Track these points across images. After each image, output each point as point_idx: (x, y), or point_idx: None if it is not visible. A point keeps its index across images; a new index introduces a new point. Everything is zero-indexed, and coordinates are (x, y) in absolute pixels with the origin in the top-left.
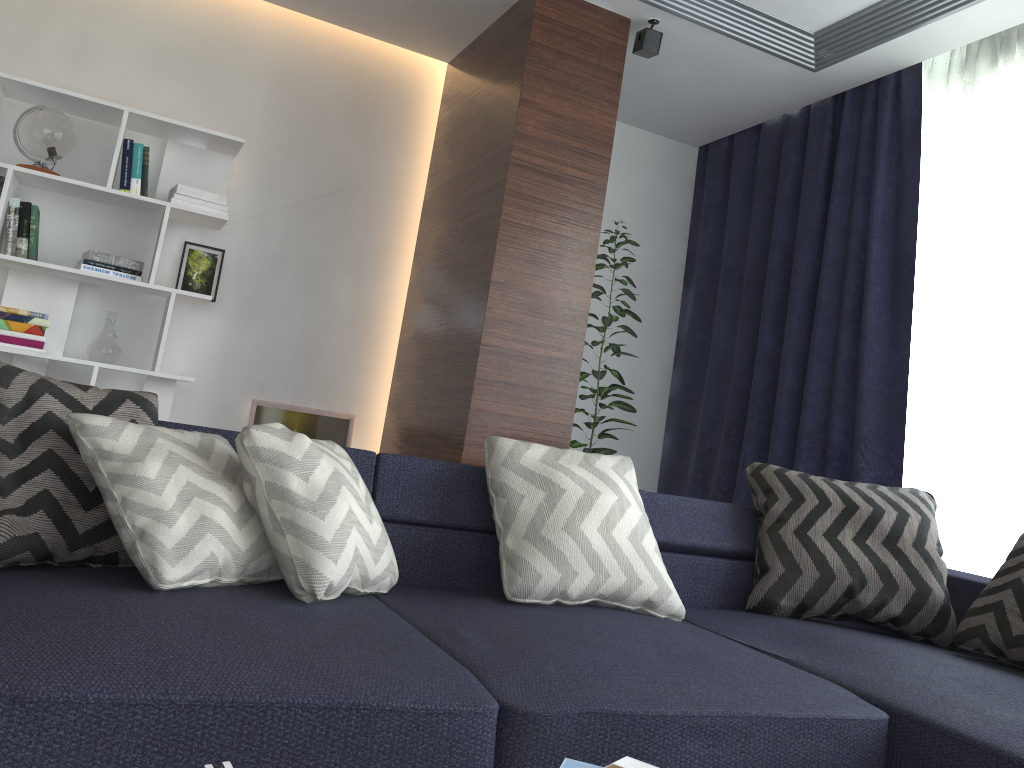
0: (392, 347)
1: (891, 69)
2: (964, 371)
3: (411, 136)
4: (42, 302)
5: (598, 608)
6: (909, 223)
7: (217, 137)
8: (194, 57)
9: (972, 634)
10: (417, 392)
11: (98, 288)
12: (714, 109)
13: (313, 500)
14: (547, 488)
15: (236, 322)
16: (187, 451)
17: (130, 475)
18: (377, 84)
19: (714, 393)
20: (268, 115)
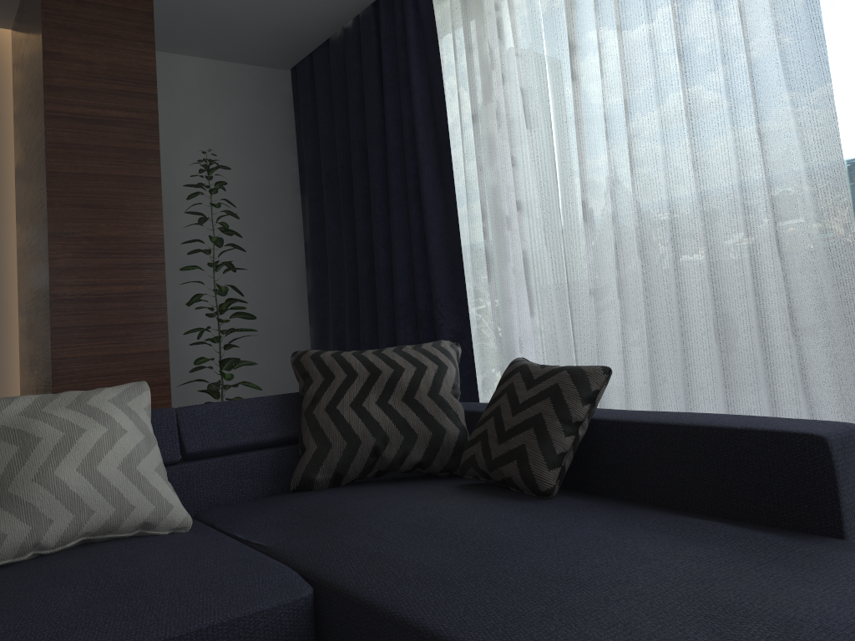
0: (18, 310)
1: None
2: (499, 224)
3: None
4: None
5: (88, 546)
6: (440, 105)
7: None
8: None
9: (468, 465)
10: (30, 350)
11: None
12: (281, 33)
13: None
14: (21, 441)
15: None
16: None
17: None
18: None
19: (336, 284)
20: None
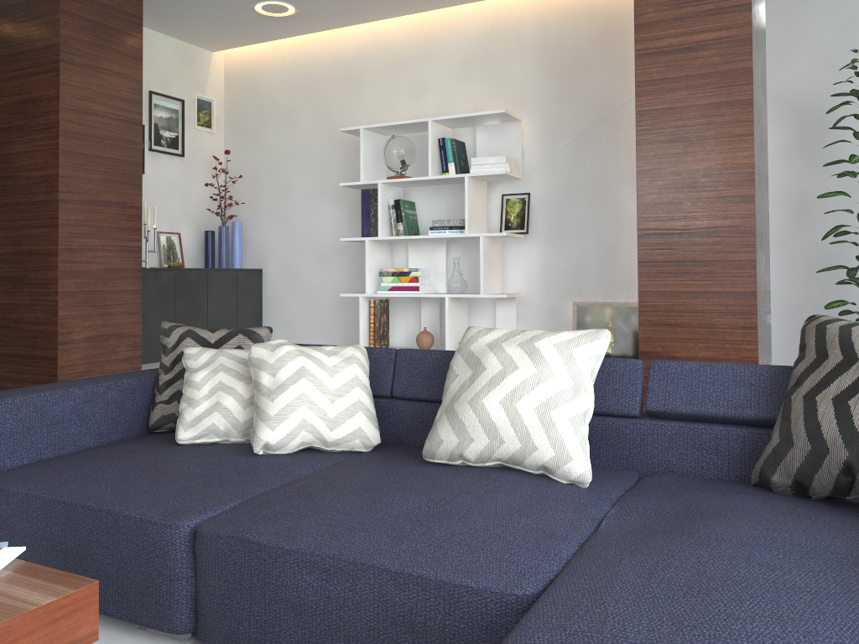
0: None
1: None
2: None
3: None
4: (428, 259)
5: (501, 470)
6: None
7: (488, 115)
8: (482, 59)
9: None
10: None
11: (458, 242)
12: None
13: (272, 389)
14: (475, 368)
15: (549, 245)
16: (235, 363)
17: (189, 380)
18: (620, 13)
19: None
20: (539, 79)
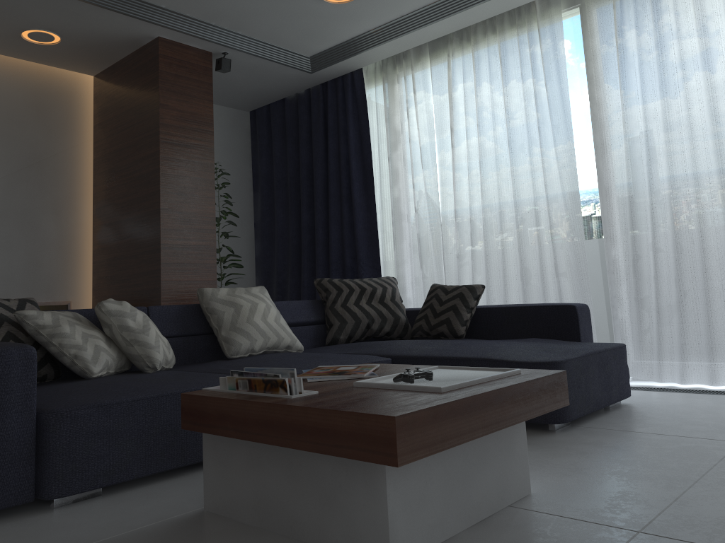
0: (87, 255)
1: (348, 71)
2: (401, 219)
3: (76, 123)
4: None
5: (267, 353)
6: (367, 149)
7: None
8: None
9: (417, 330)
10: (117, 279)
11: None
12: (258, 92)
13: (141, 329)
14: (234, 306)
15: None
16: (73, 319)
17: (59, 333)
18: (48, 92)
19: (281, 249)
20: None
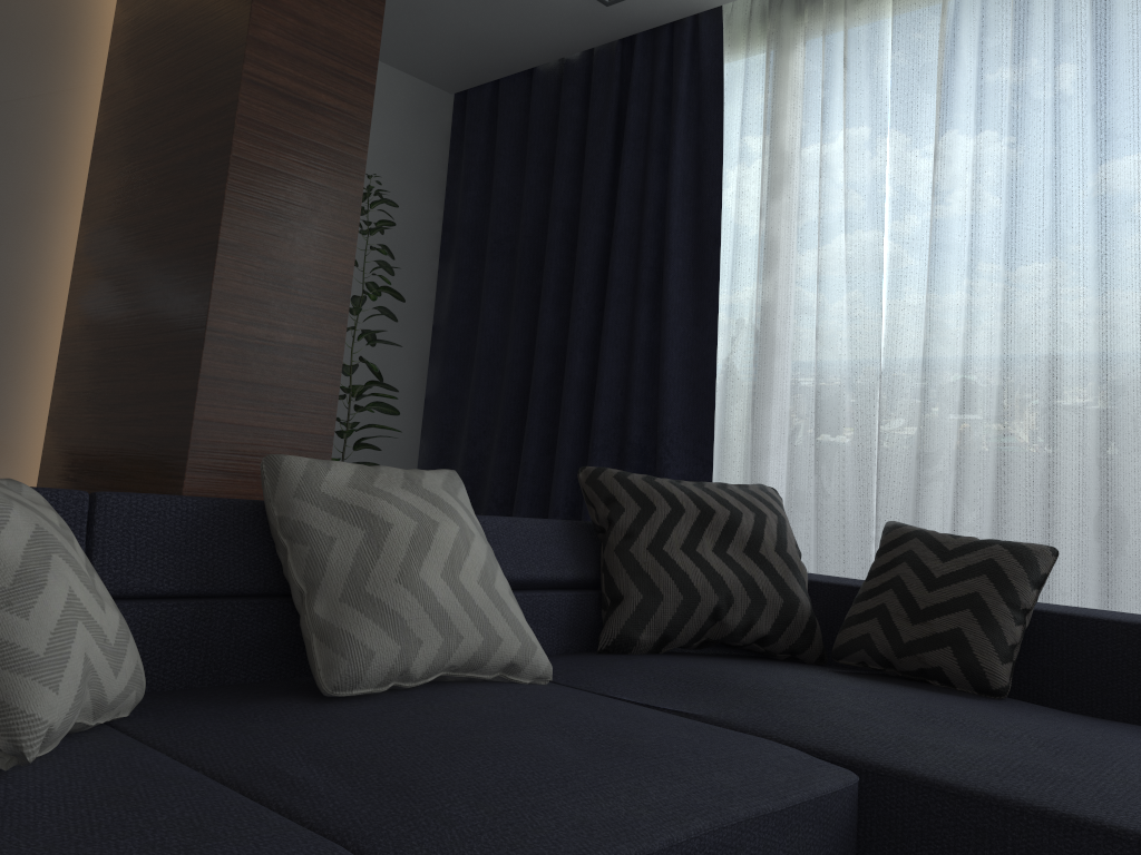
0: (51, 340)
1: (690, 11)
2: (776, 351)
3: (72, 42)
4: None
5: (448, 685)
6: (713, 187)
7: None
8: None
9: (856, 646)
10: (100, 401)
11: None
12: (482, 45)
13: (4, 586)
14: (366, 524)
15: None
16: None
17: None
18: None
19: (484, 388)
20: None
